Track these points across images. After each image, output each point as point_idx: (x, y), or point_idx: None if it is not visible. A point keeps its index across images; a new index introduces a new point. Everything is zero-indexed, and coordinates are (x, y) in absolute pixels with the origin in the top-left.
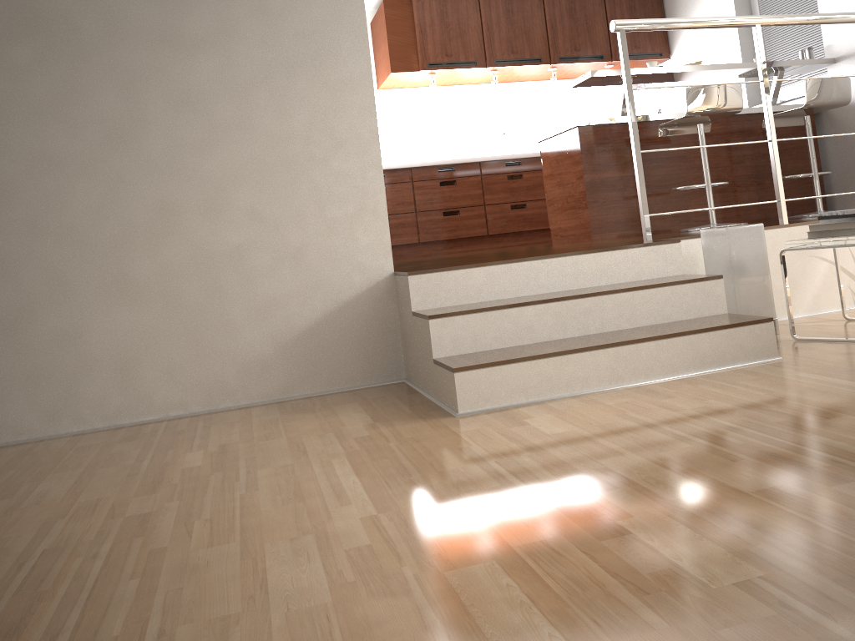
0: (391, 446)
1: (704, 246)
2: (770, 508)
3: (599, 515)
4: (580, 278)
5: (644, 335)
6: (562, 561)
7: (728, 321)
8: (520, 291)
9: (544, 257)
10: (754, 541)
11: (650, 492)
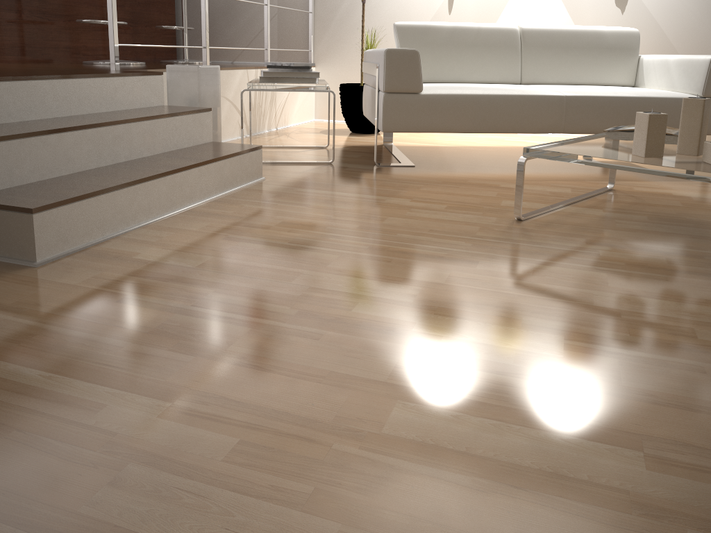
0: (7, 318)
1: (170, 81)
2: (477, 291)
3: (391, 329)
4: (84, 103)
5: (186, 163)
6: (446, 377)
7: (233, 149)
8: (26, 115)
9: (52, 77)
10: (515, 316)
11: (386, 300)
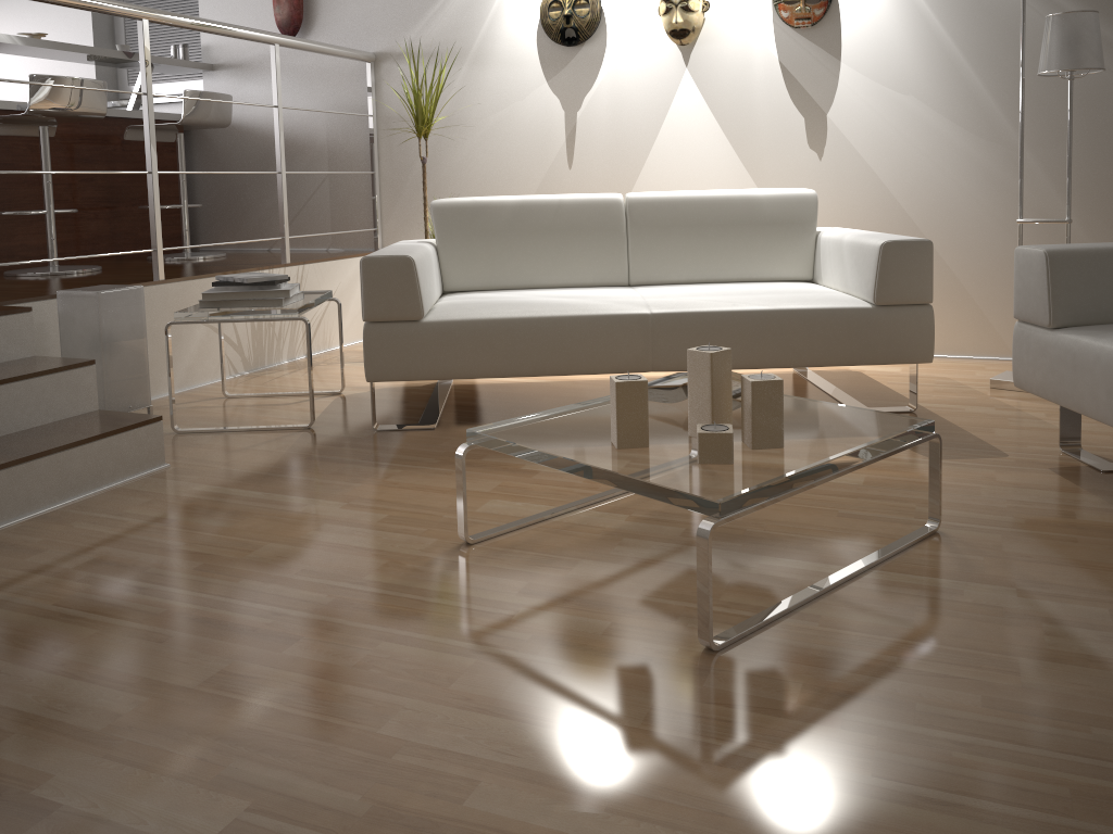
0: None
1: (62, 314)
2: (227, 704)
3: (1, 791)
4: None
5: None
6: None
7: (107, 426)
8: None
9: None
10: (224, 759)
11: (65, 726)
